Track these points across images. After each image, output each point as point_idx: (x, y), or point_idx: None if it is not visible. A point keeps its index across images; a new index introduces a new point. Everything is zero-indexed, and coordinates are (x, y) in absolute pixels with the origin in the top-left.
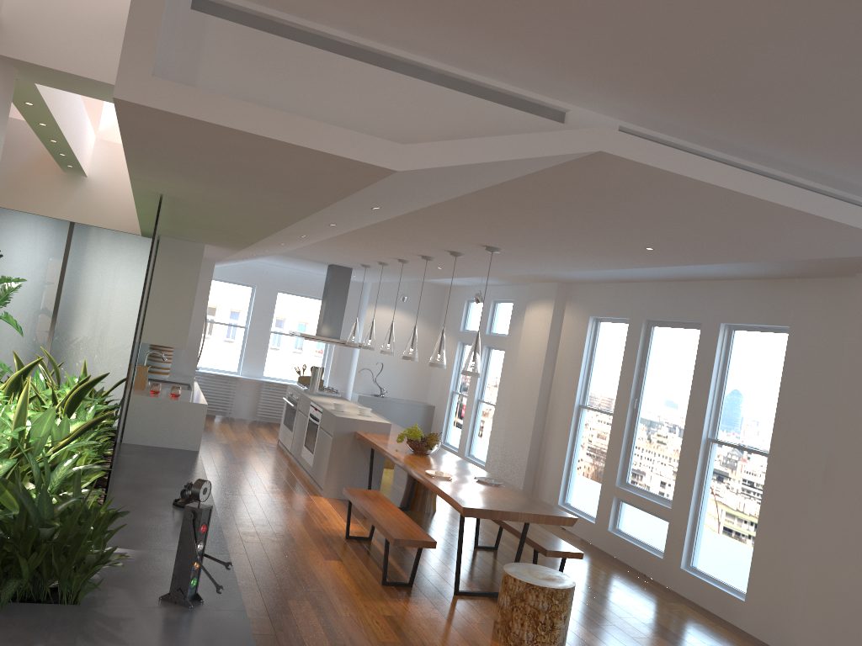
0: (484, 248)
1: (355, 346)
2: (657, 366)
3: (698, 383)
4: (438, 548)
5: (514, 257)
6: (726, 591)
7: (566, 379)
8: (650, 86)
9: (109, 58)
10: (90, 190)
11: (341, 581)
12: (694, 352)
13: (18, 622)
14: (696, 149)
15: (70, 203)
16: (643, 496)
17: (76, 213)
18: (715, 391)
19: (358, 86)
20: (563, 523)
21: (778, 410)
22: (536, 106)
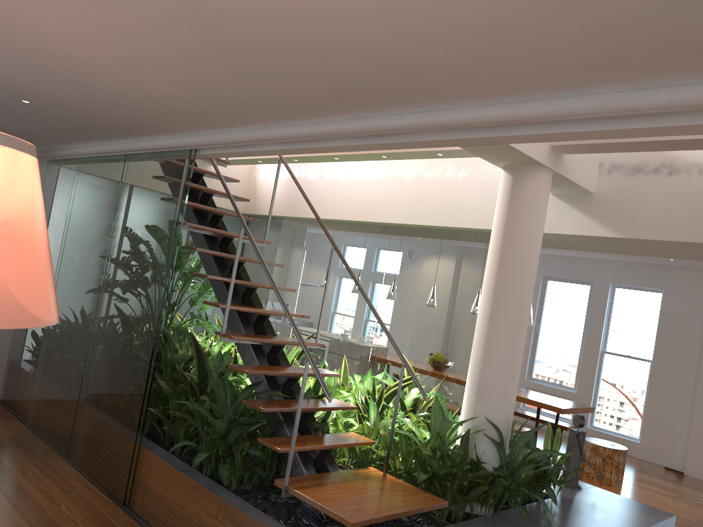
0: None
1: None
2: (553, 305)
3: (593, 318)
4: None
5: None
6: (625, 438)
7: None
8: None
9: (588, 174)
10: None
11: None
12: (585, 299)
13: (568, 510)
14: None
15: None
16: (550, 386)
17: None
18: (605, 323)
19: None
20: (590, 411)
21: (658, 336)
22: None
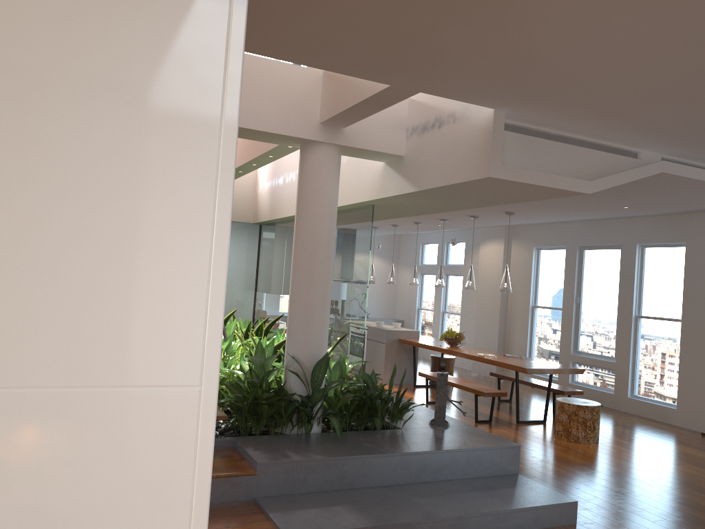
0: (502, 213)
1: (374, 282)
2: (590, 275)
3: (625, 282)
4: (480, 403)
5: (516, 216)
6: (663, 405)
7: (519, 290)
8: (692, 143)
9: (390, 140)
10: None
11: None
12: (617, 264)
13: (391, 436)
14: (692, 163)
15: None
16: (593, 358)
17: None
18: (637, 286)
19: (561, 154)
20: (578, 372)
21: (684, 293)
22: (626, 152)
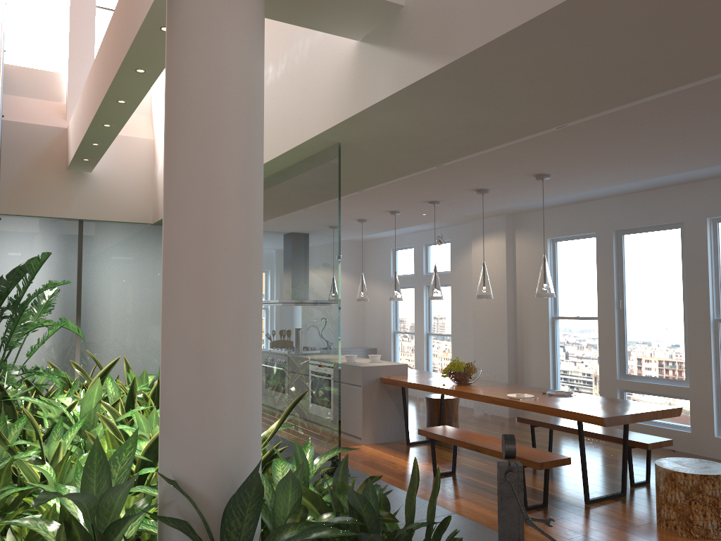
0: (529, 178)
1: None
2: (636, 268)
3: (693, 273)
4: None
5: (547, 184)
6: None
7: (532, 297)
8: None
9: None
10: (95, 185)
11: (491, 517)
12: (677, 249)
13: None
14: None
15: (77, 200)
16: (652, 383)
17: (85, 210)
18: (712, 278)
19: None
20: (673, 415)
21: None
22: None
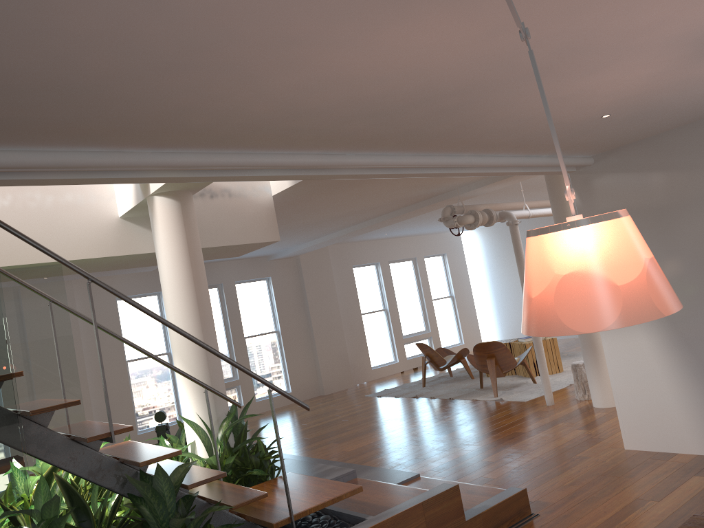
0: None
1: None
2: None
3: None
4: None
5: None
6: None
7: None
8: None
9: None
10: None
11: None
12: None
13: None
14: None
15: None
16: None
17: None
18: None
19: None
20: None
21: None
22: None
